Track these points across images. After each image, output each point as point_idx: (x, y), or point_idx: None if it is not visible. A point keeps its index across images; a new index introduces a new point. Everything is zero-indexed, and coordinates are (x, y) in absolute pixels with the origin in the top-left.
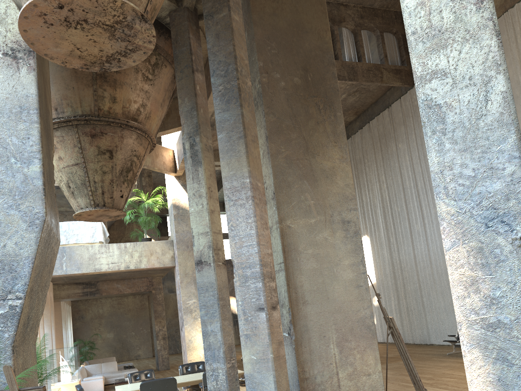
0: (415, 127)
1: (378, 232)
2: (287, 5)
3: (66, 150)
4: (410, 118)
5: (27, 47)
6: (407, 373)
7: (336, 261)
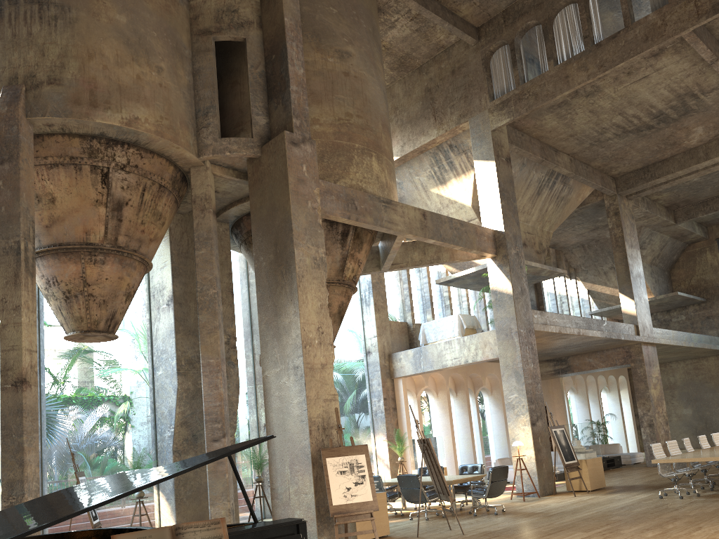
0: None
1: None
2: (267, 194)
3: None
4: None
5: (171, 297)
6: (686, 519)
7: (290, 401)
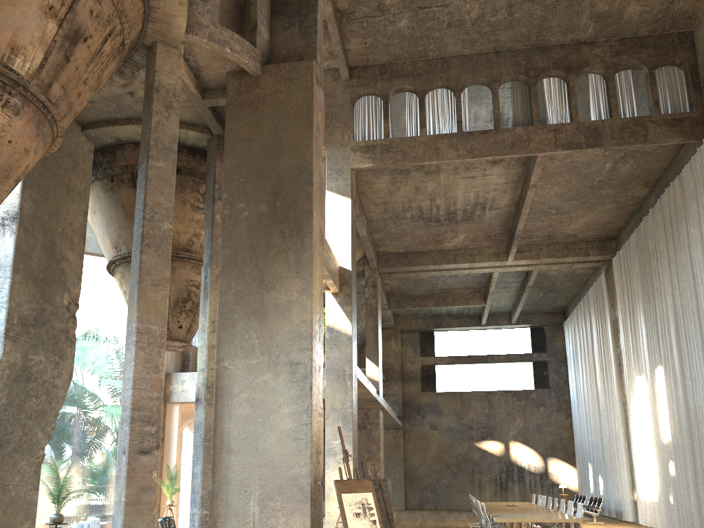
0: None
1: (672, 362)
2: (266, 126)
3: (127, 285)
4: (702, 189)
5: (13, 214)
6: None
7: (274, 409)
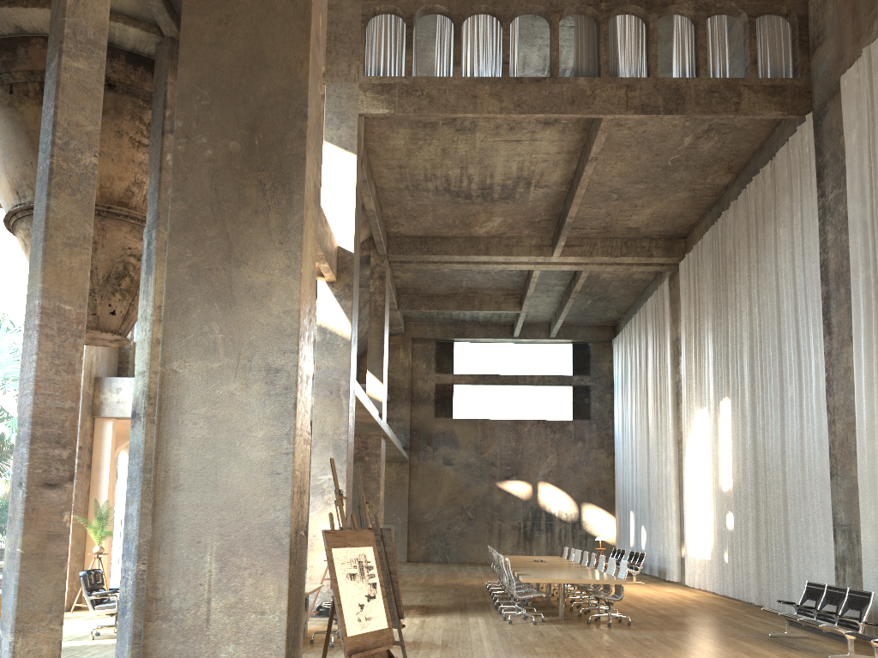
0: (802, 196)
1: (741, 394)
2: (242, 27)
3: None
4: (798, 179)
5: None
6: (621, 650)
7: (243, 431)
